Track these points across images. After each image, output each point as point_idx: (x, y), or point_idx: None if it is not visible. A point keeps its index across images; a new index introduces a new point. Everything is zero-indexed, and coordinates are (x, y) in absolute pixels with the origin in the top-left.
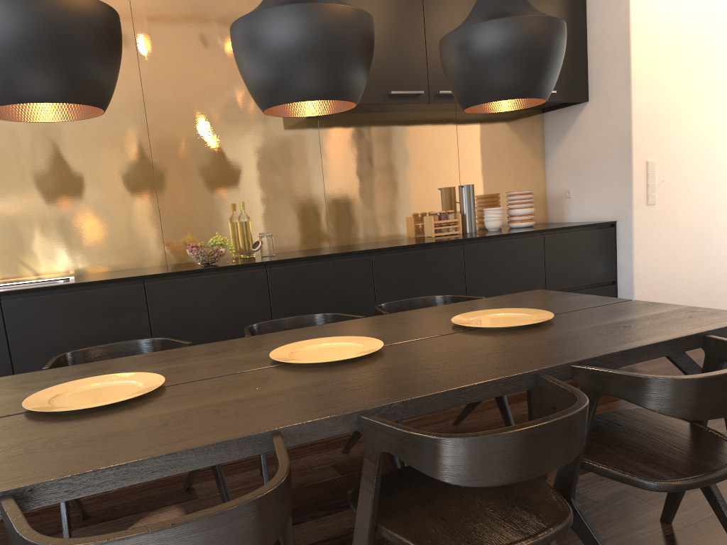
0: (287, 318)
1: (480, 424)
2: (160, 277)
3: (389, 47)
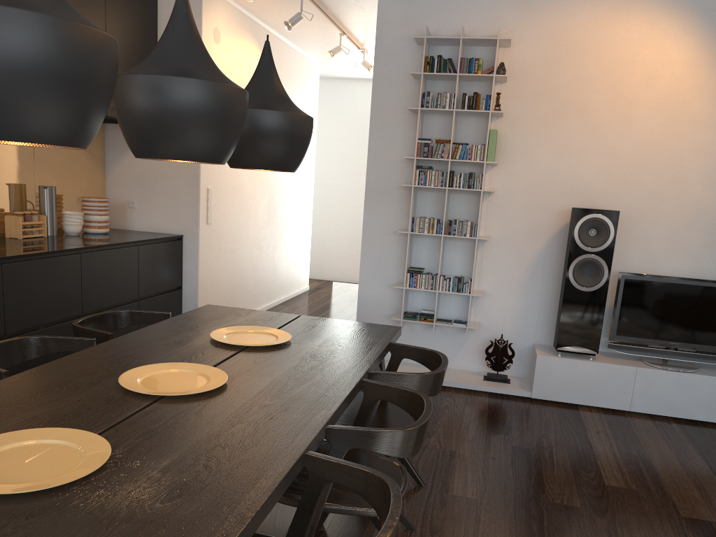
0: None
1: None
2: None
3: None
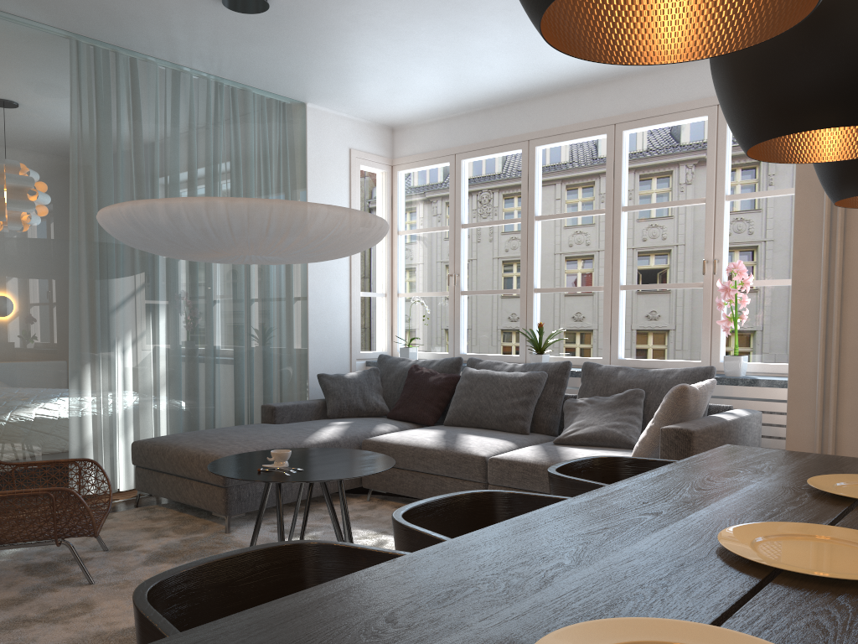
0: None
1: None
2: None
3: None
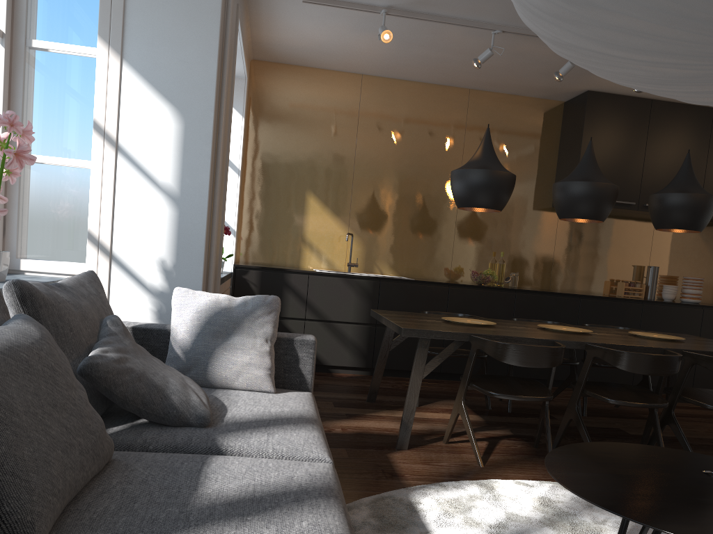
0: (531, 319)
1: (632, 410)
2: (457, 285)
3: (617, 174)
